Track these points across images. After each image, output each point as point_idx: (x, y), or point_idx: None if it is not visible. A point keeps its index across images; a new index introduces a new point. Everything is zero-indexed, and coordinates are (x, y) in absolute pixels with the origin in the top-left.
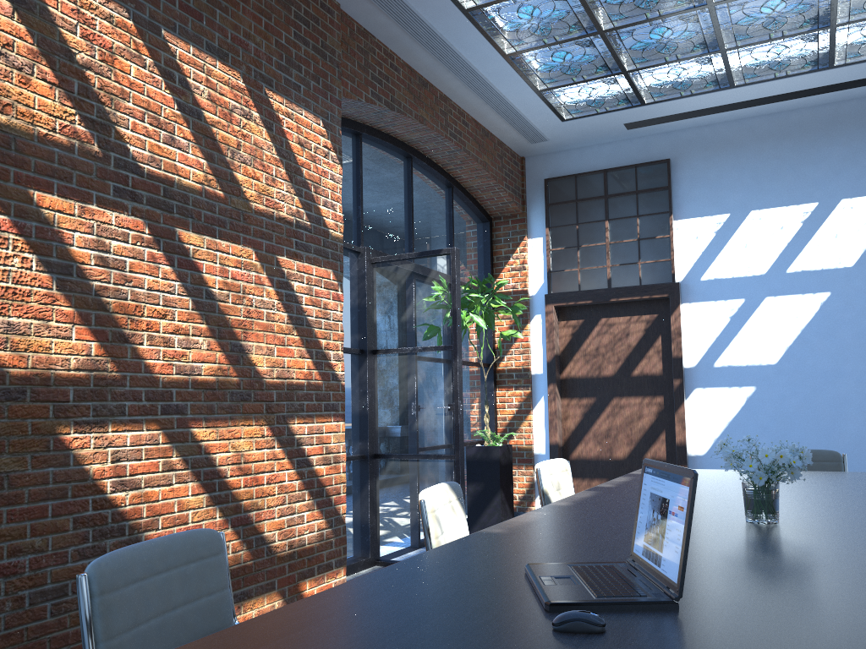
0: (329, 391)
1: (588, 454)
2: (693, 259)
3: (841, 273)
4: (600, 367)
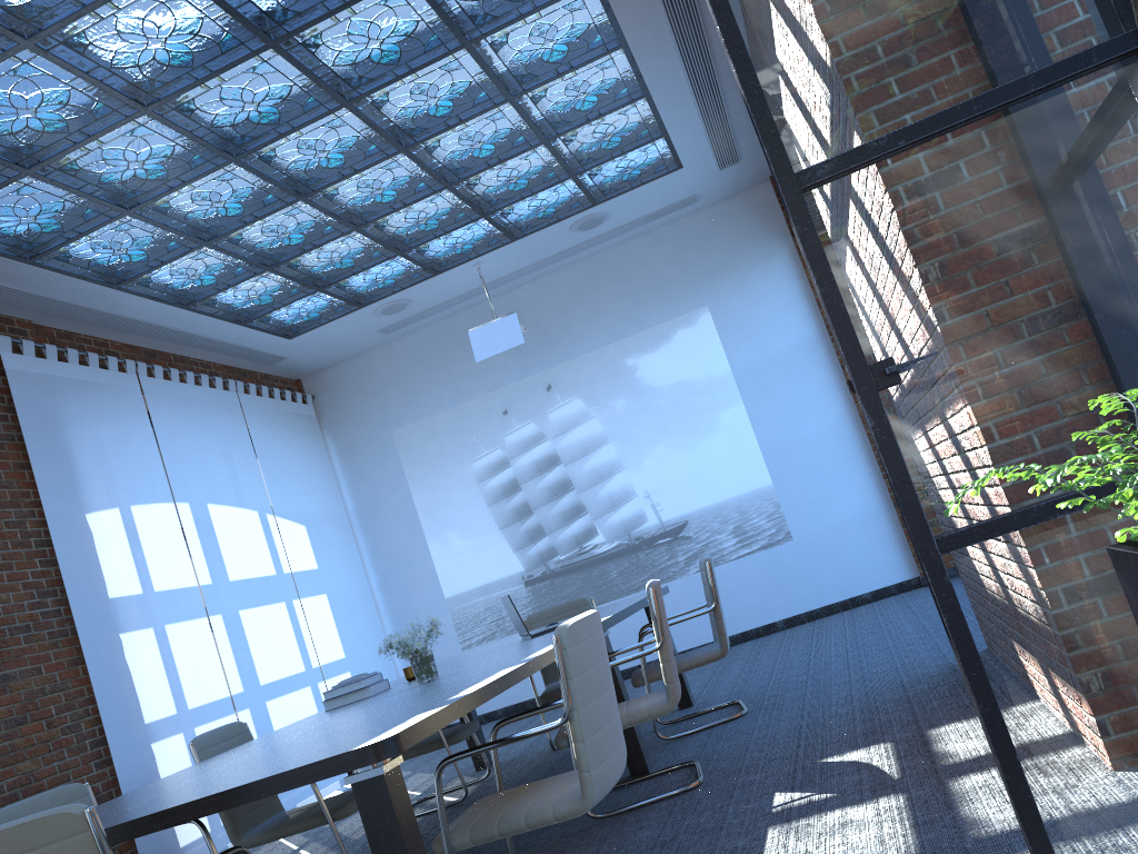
0: None
1: None
2: None
3: None
4: None
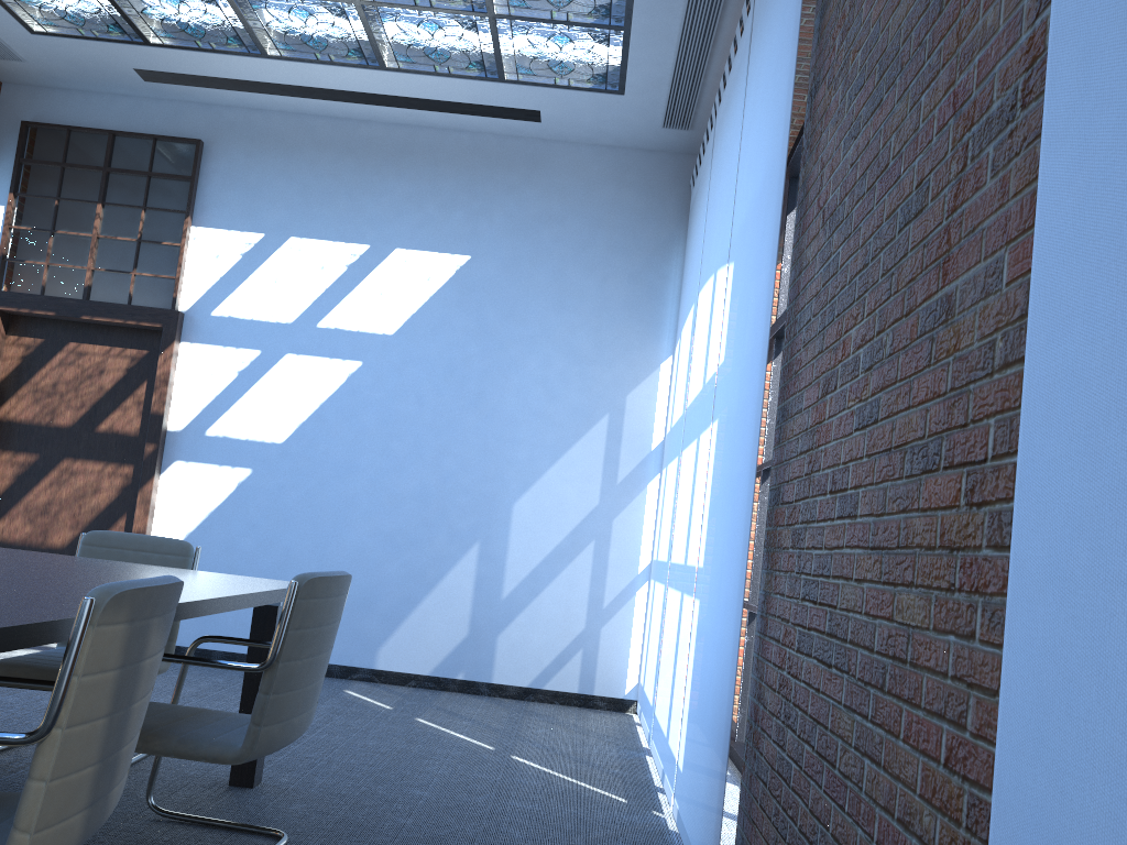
0: None
1: (12, 535)
2: (208, 285)
3: (378, 340)
4: (54, 411)
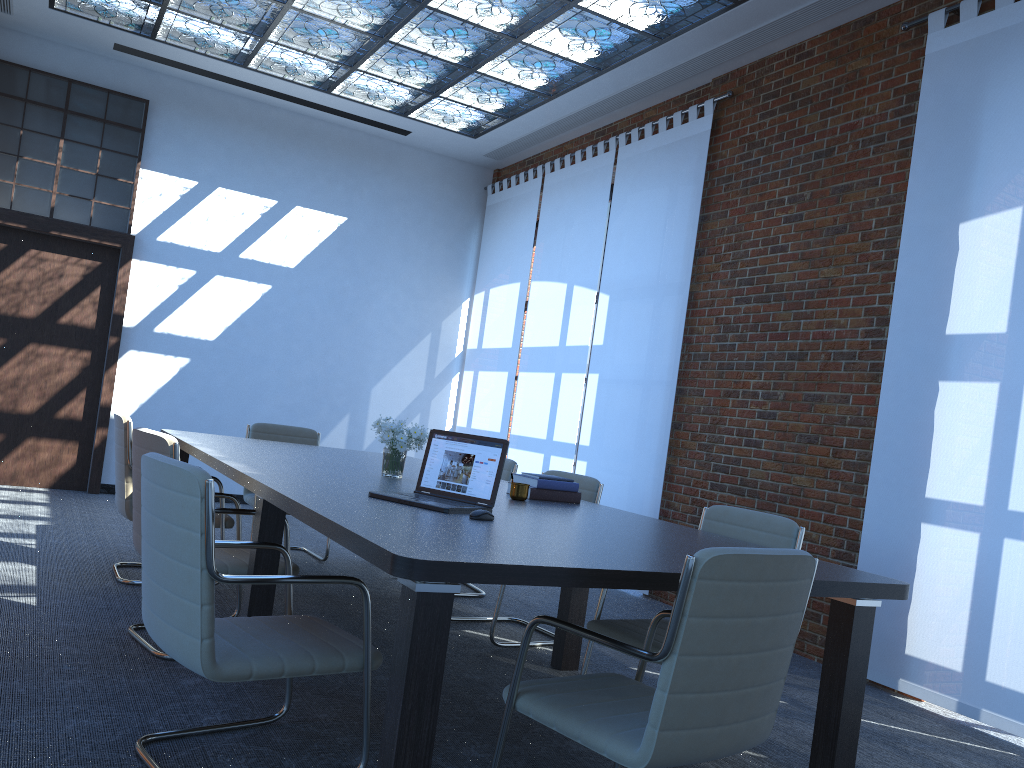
0: None
1: None
2: (153, 216)
3: (283, 271)
4: (19, 305)
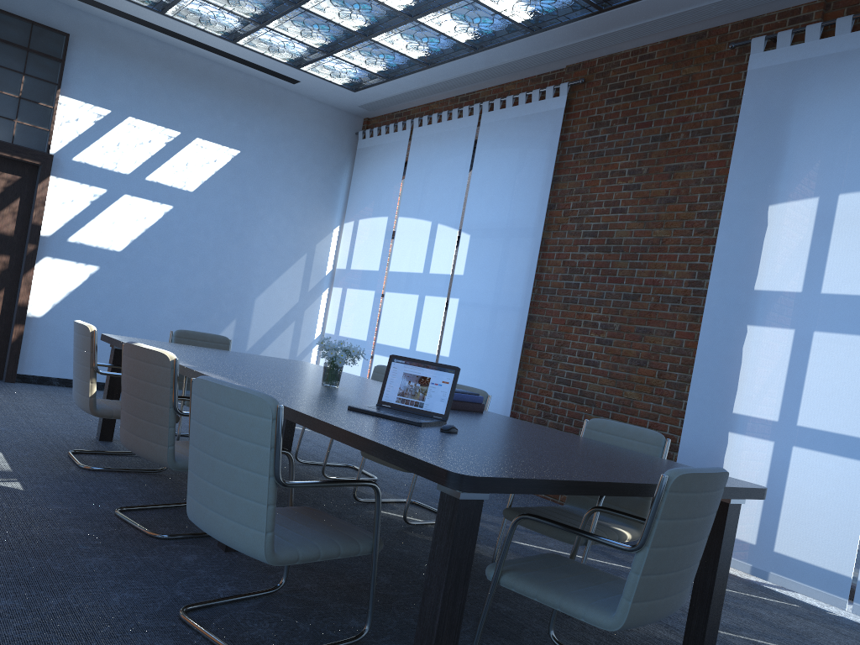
0: None
1: None
2: (70, 139)
3: (184, 194)
4: None
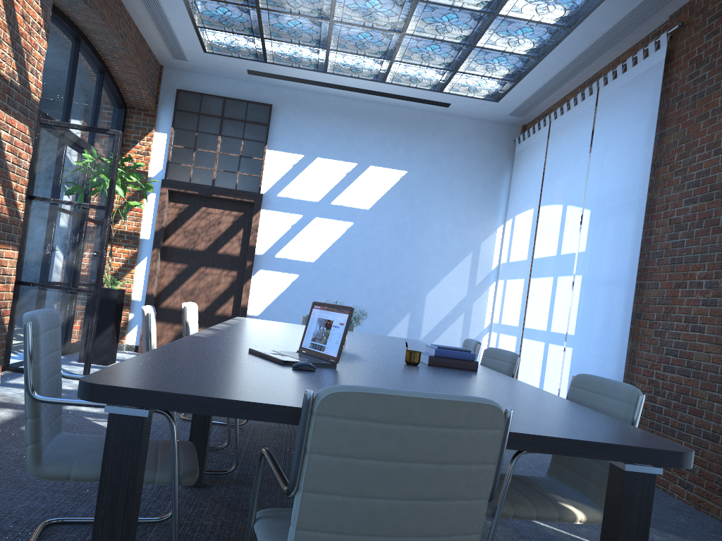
0: (12, 225)
1: (175, 305)
2: (275, 180)
3: (361, 212)
4: (195, 242)
